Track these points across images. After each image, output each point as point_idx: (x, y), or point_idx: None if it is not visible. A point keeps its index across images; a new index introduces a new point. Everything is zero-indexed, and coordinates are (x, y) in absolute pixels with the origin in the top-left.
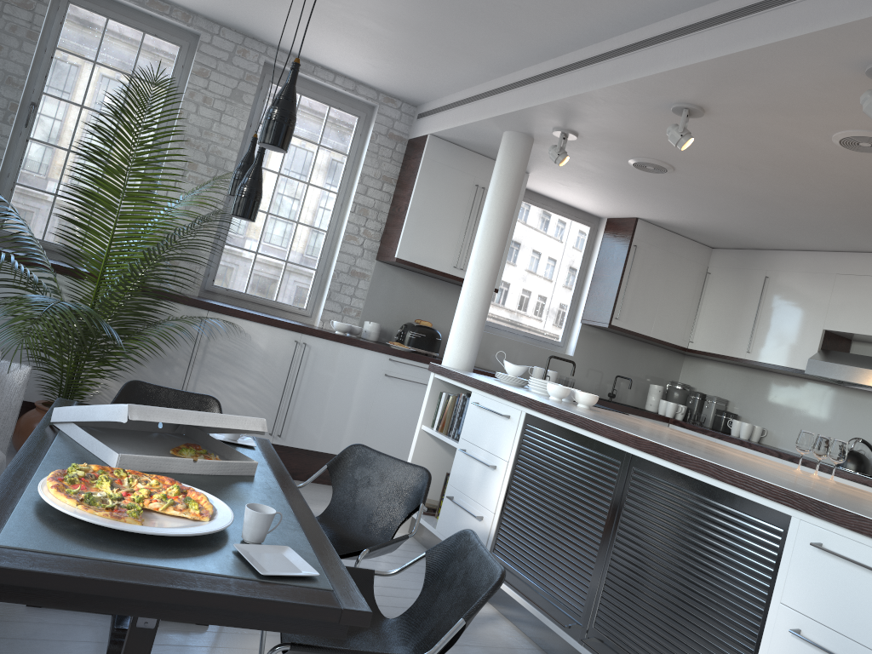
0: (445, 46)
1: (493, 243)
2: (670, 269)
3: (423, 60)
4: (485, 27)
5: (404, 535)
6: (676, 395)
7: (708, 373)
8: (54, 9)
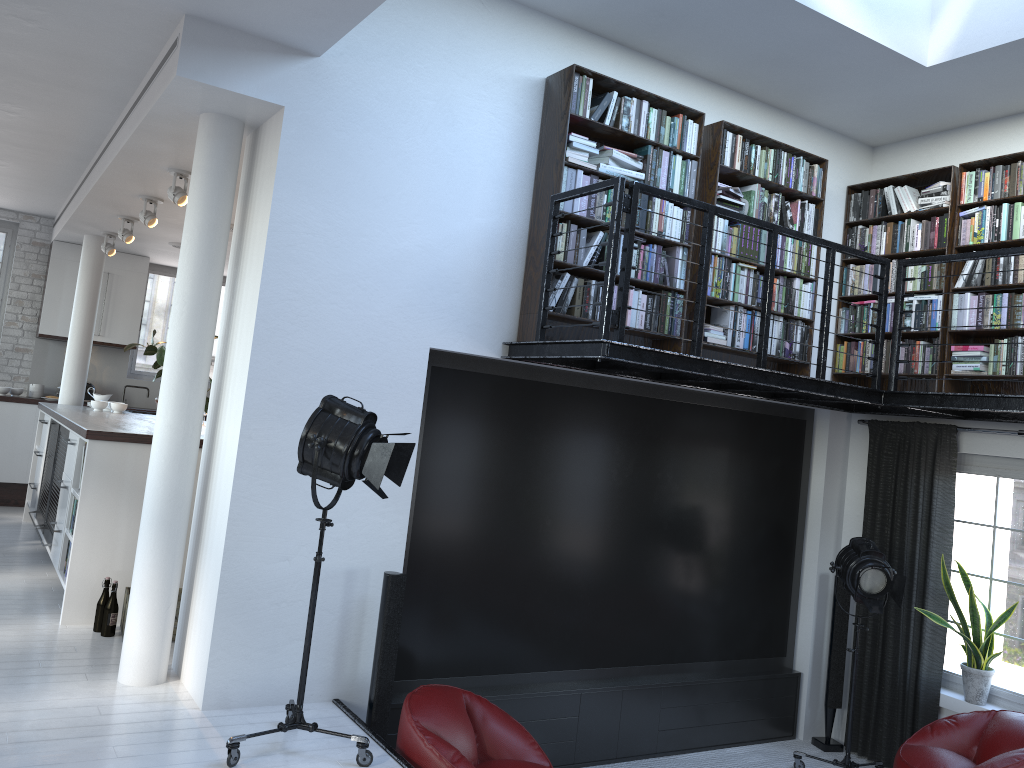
0: (11, 187)
1: (82, 314)
2: None
3: (12, 194)
4: (14, 178)
5: None
6: None
7: None
8: None
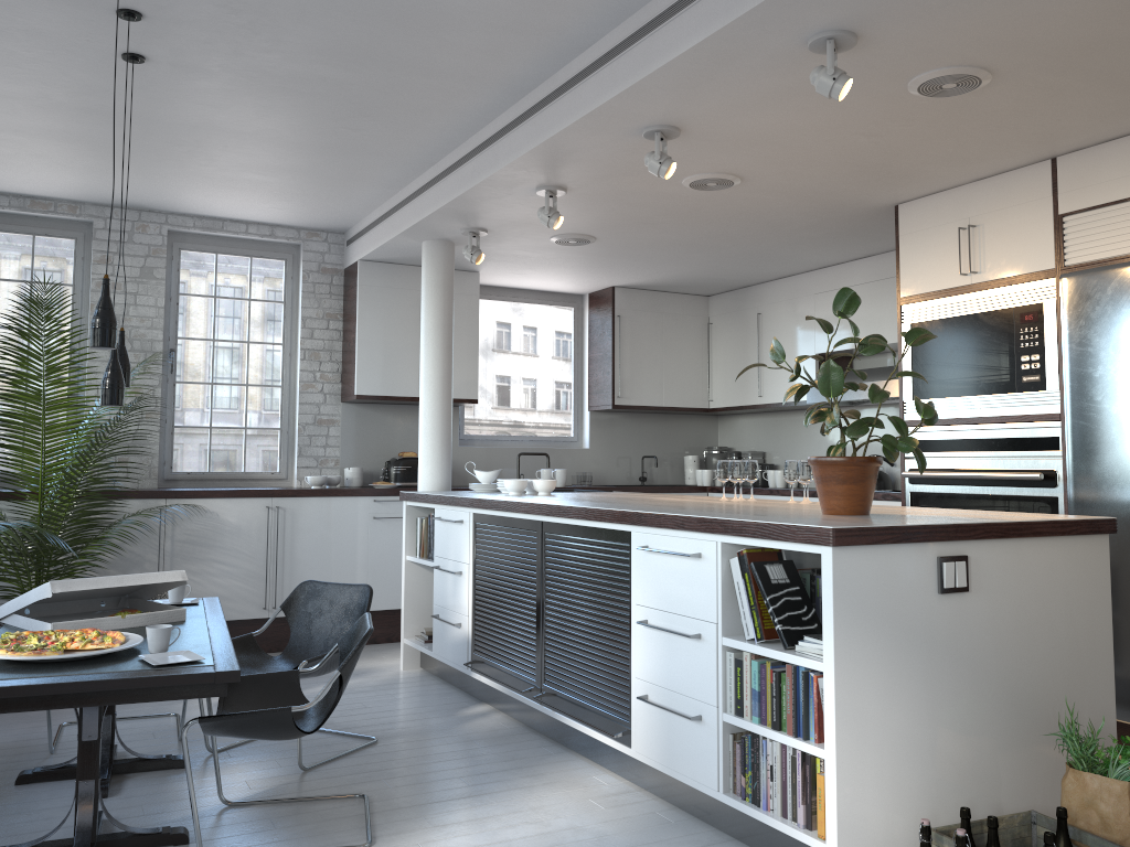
0: (331, 178)
1: (437, 356)
2: (666, 330)
3: (320, 193)
4: (353, 156)
5: None
6: (714, 461)
7: (741, 428)
8: None
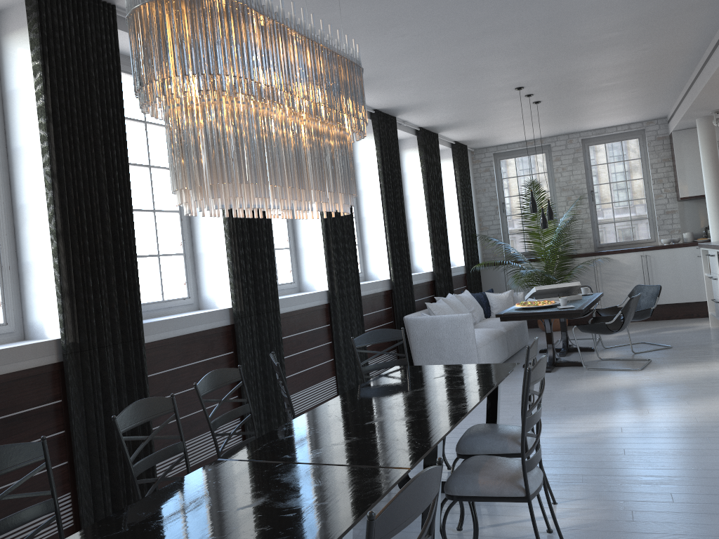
0: (639, 105)
1: (710, 175)
2: None
3: (639, 110)
4: (641, 97)
5: (648, 308)
6: None
7: None
8: (496, 165)
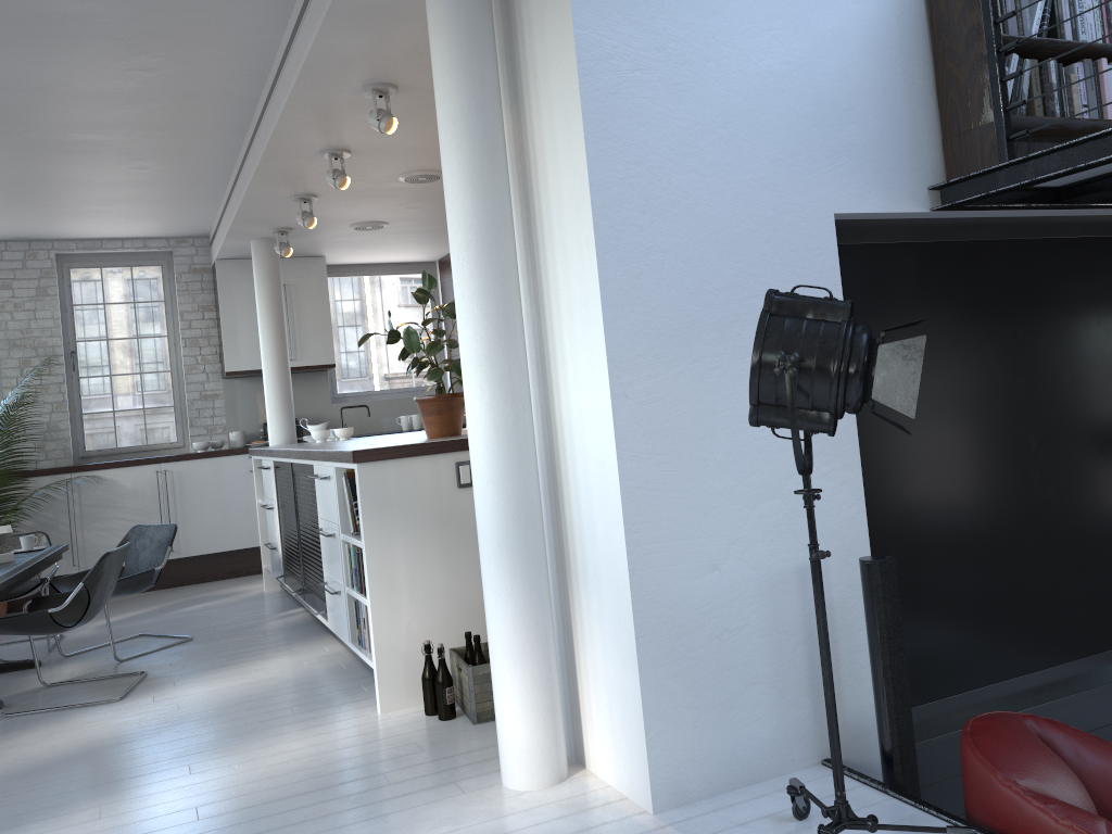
0: (157, 201)
1: (270, 335)
2: None
3: (159, 212)
4: (159, 185)
5: (151, 569)
6: None
7: None
8: None
